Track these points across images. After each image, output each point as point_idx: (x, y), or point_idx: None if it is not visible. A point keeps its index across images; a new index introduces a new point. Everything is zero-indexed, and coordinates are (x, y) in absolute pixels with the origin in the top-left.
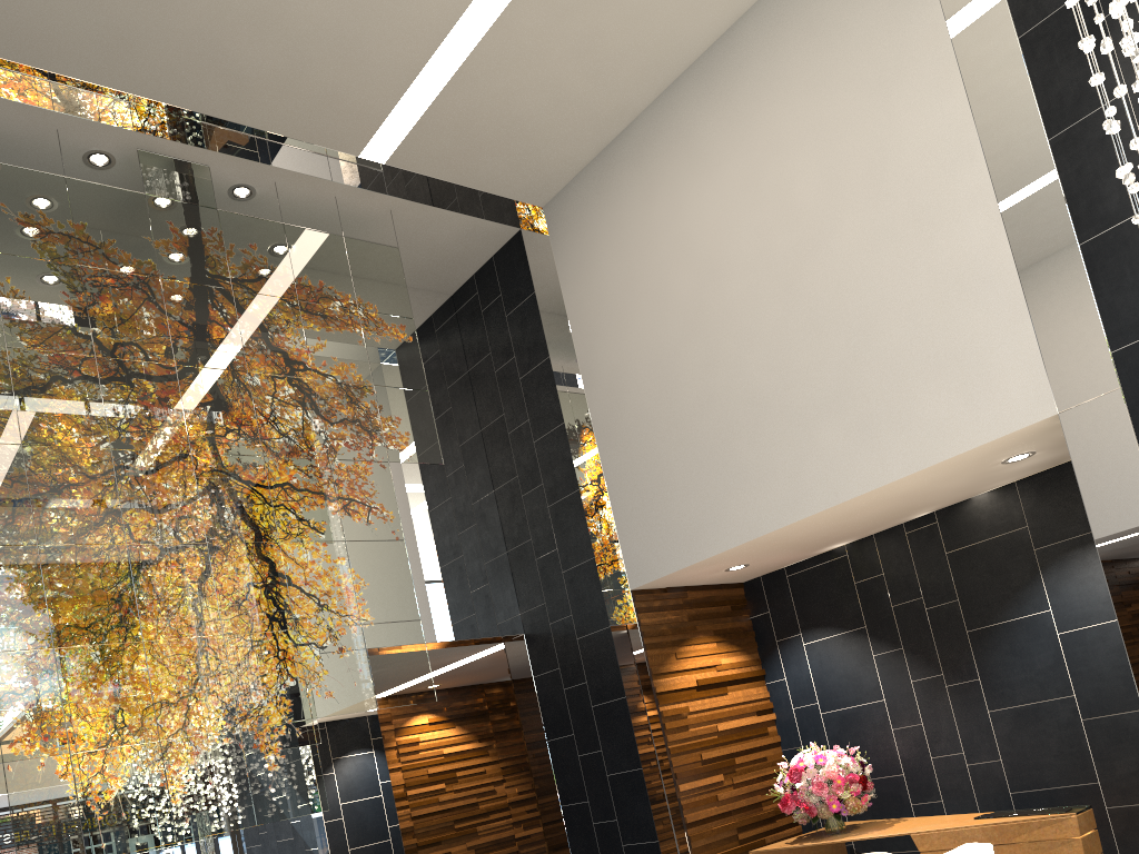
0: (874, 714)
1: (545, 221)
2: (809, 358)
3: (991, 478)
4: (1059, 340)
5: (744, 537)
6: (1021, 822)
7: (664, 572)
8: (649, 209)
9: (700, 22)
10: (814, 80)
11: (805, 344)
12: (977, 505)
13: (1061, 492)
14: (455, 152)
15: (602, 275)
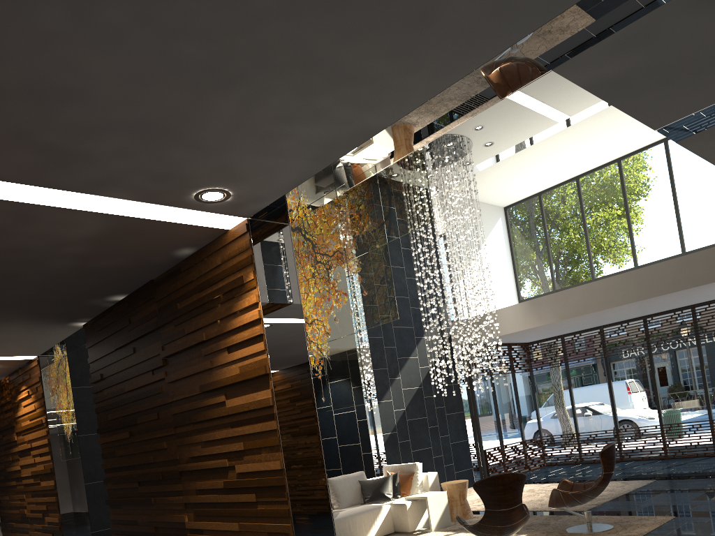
0: None
1: None
2: None
3: None
4: None
5: None
6: None
7: None
8: None
9: None
10: None
11: None
12: None
13: None
14: None
15: None
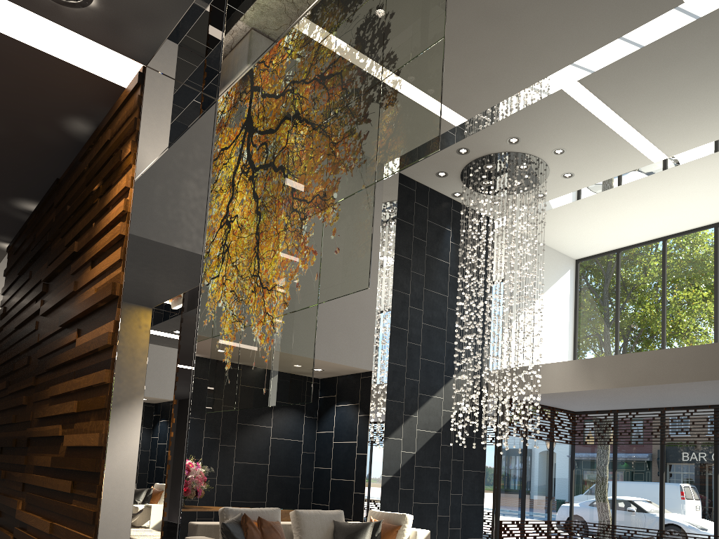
0: None
1: None
2: None
3: None
4: (378, 349)
5: None
6: (286, 511)
7: None
8: None
9: None
10: None
11: None
12: None
13: None
14: None
15: None
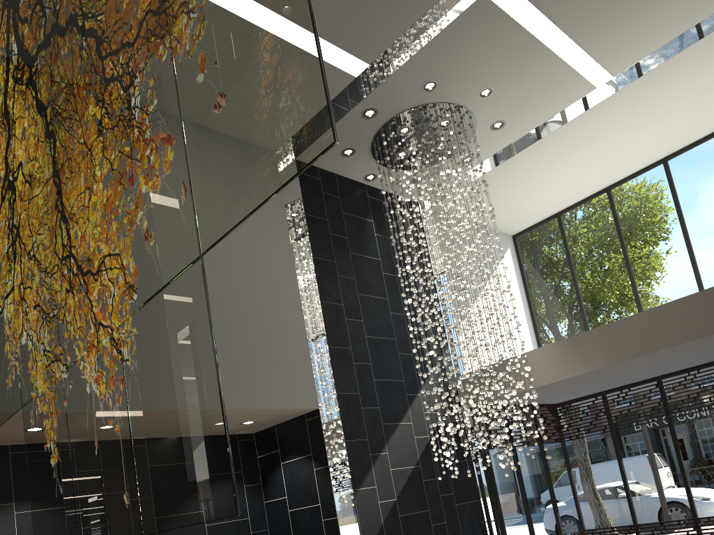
0: None
1: None
2: None
3: None
4: (321, 378)
5: None
6: None
7: None
8: None
9: None
10: None
11: None
12: None
13: None
14: None
15: None
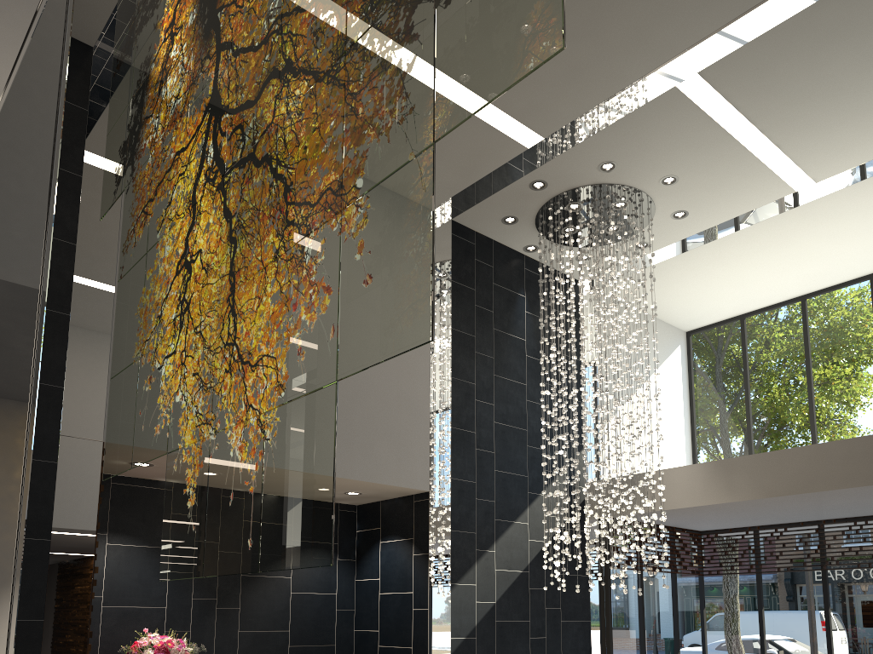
0: (154, 617)
1: None
2: None
3: None
4: (437, 460)
5: None
6: None
7: None
8: None
9: None
10: None
11: None
12: None
13: None
14: None
15: None
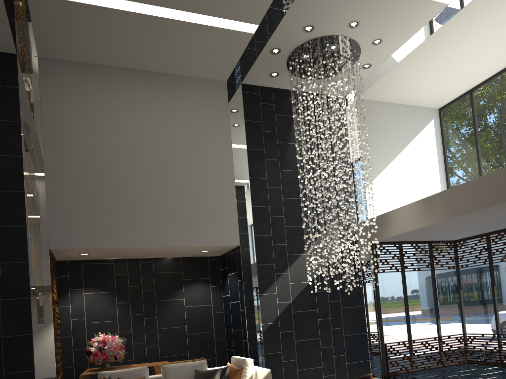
0: (112, 325)
1: (38, 63)
2: (168, 195)
3: (185, 254)
4: (243, 227)
5: (124, 245)
6: (190, 361)
7: (75, 246)
8: (106, 102)
9: (159, 65)
10: (189, 114)
11: (167, 189)
12: (167, 260)
13: (194, 264)
14: (53, 17)
15: (71, 109)
